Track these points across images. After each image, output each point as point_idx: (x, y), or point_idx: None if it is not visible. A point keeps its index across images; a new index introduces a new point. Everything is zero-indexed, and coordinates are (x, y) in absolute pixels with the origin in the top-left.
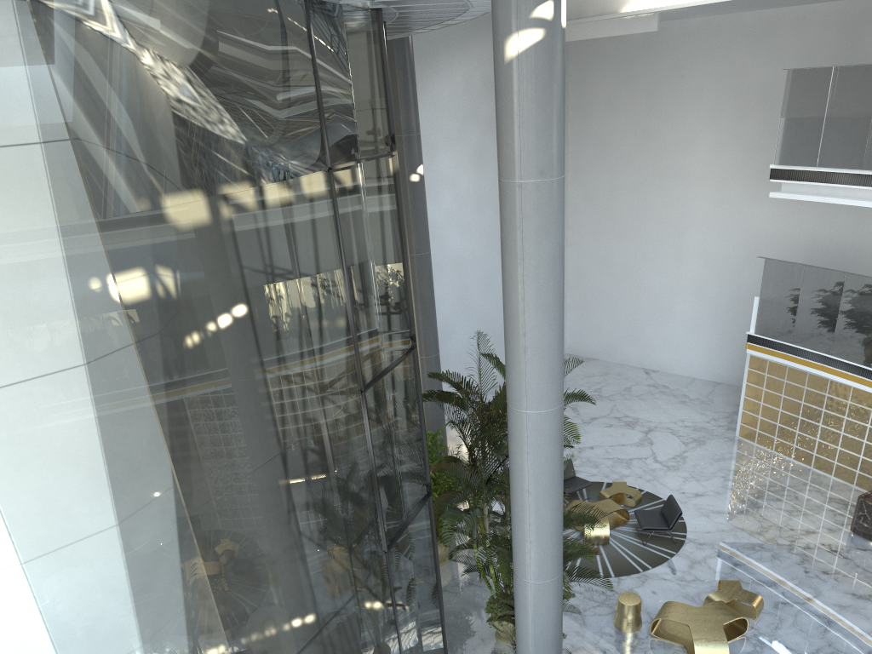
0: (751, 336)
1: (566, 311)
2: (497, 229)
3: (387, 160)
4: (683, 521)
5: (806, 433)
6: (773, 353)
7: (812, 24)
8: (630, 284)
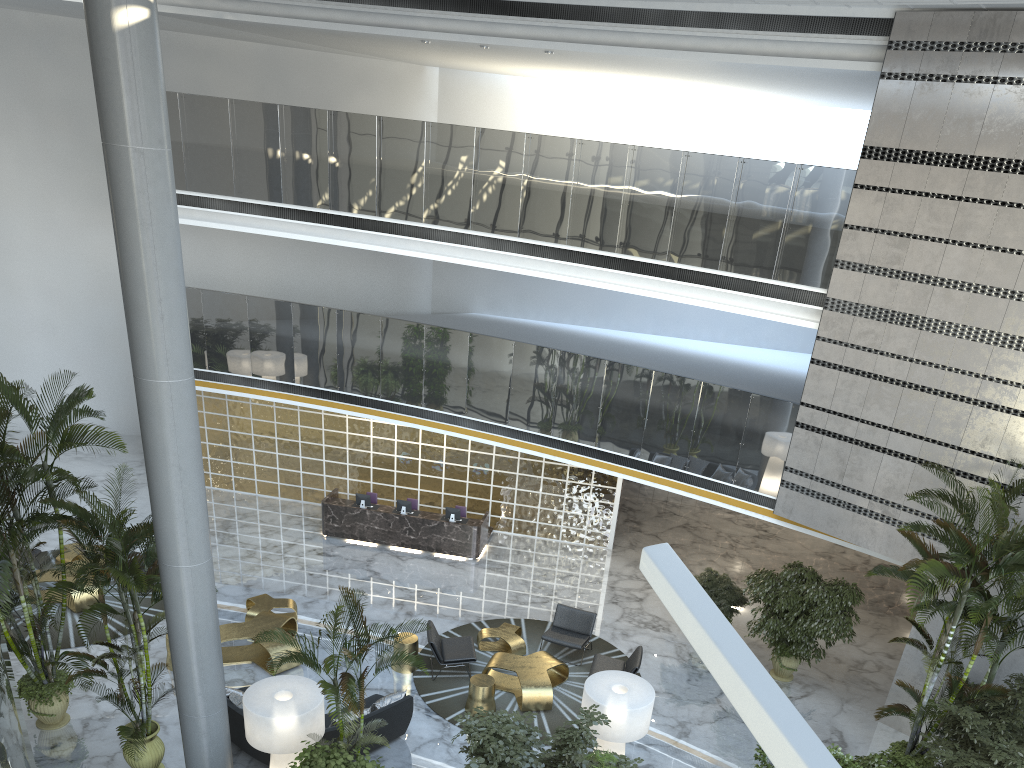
0: None
1: None
2: None
3: None
4: None
5: (242, 461)
6: None
7: None
8: None
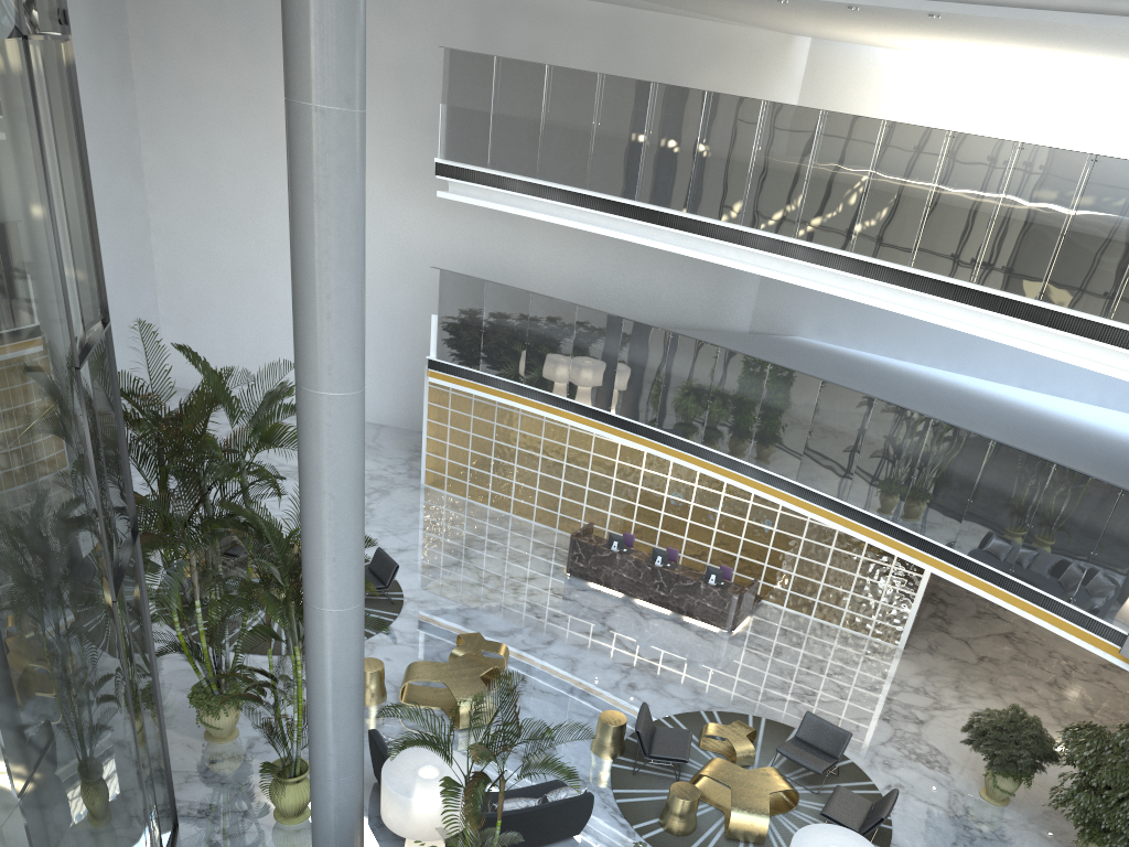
0: (433, 362)
1: (160, 325)
2: None
3: (63, 45)
4: (395, 580)
5: (502, 476)
6: (460, 382)
7: (445, 0)
8: (252, 294)
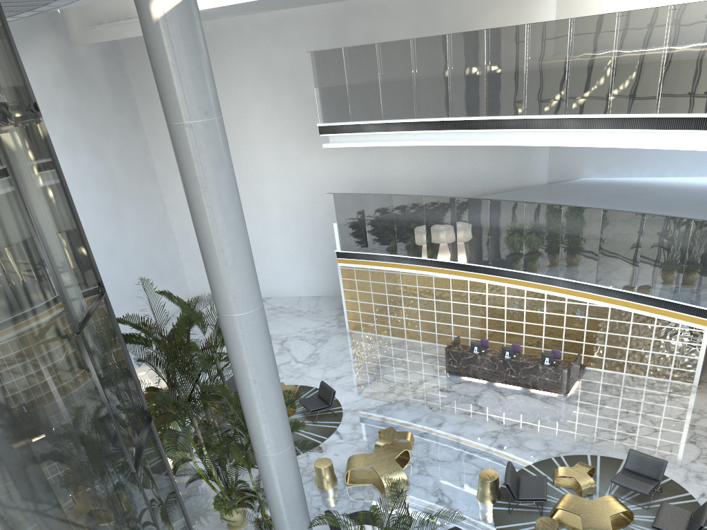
0: (339, 253)
1: (182, 264)
2: (104, 203)
3: (37, 125)
4: (335, 399)
5: (396, 315)
6: (358, 262)
7: (311, 21)
8: None
